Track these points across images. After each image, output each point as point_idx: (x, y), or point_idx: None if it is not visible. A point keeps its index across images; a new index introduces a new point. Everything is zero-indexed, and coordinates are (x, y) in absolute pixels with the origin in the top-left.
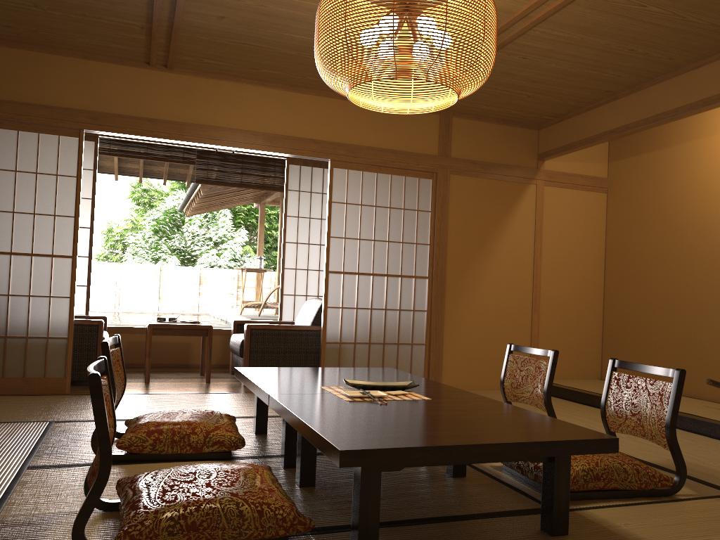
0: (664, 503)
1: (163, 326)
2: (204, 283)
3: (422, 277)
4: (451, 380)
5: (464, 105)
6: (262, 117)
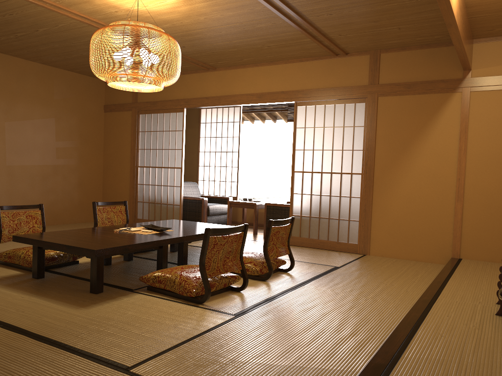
0: (182, 304)
1: (234, 202)
2: None
3: (357, 173)
4: (377, 248)
5: (375, 44)
6: (256, 84)
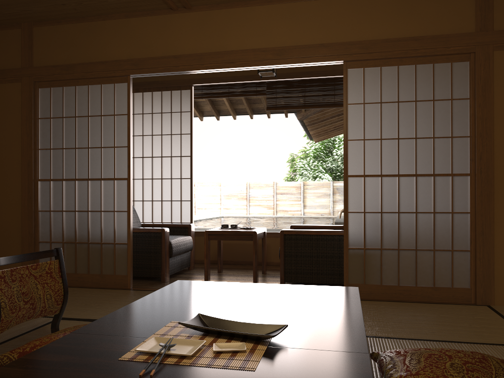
0: None
1: (216, 232)
2: (336, 193)
3: (462, 174)
4: None
5: None
6: (271, 33)
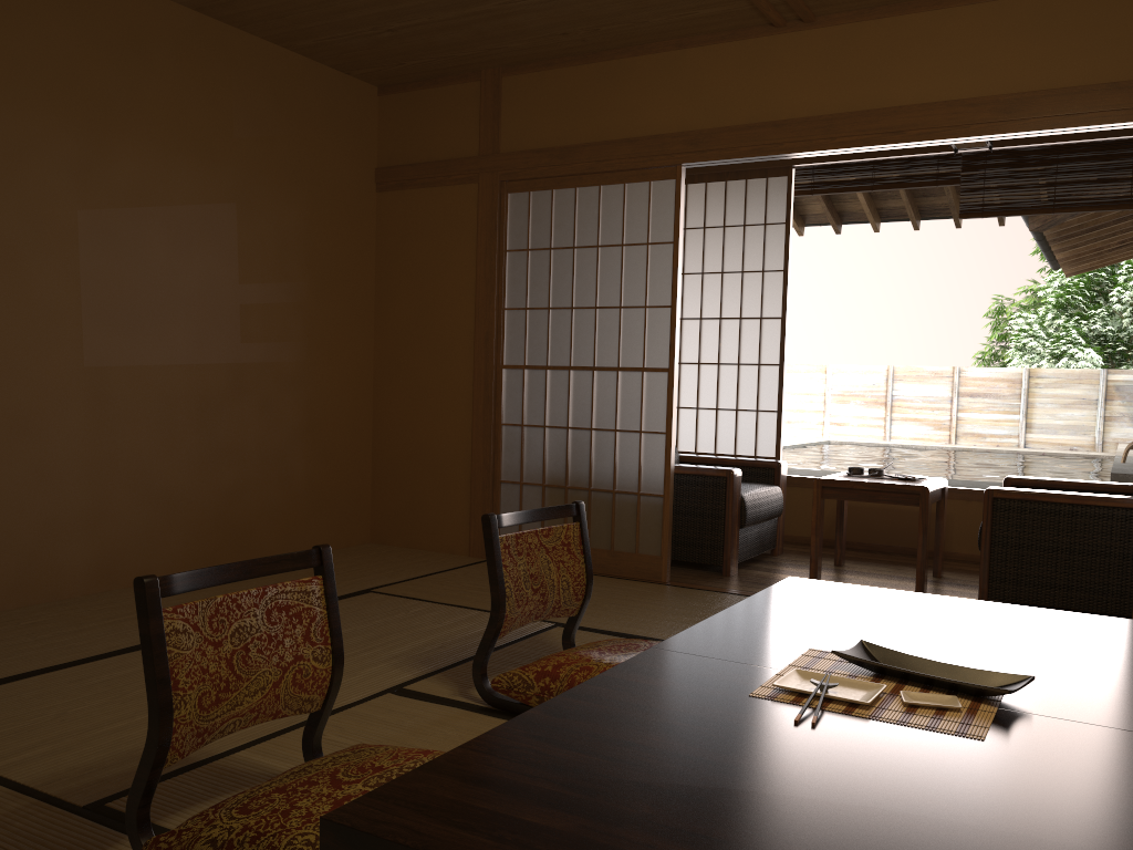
0: None
1: (839, 484)
2: (1114, 398)
3: None
4: None
5: None
6: (992, 65)
